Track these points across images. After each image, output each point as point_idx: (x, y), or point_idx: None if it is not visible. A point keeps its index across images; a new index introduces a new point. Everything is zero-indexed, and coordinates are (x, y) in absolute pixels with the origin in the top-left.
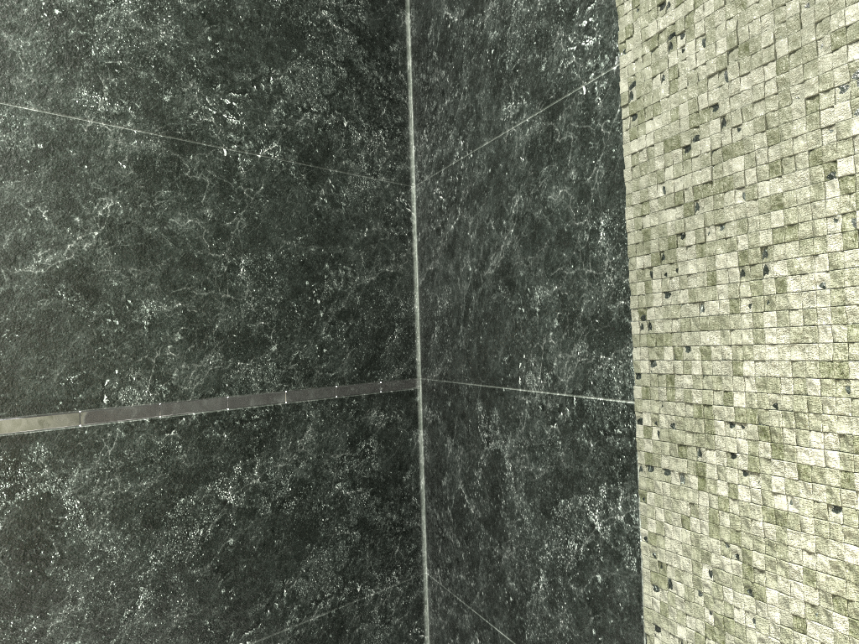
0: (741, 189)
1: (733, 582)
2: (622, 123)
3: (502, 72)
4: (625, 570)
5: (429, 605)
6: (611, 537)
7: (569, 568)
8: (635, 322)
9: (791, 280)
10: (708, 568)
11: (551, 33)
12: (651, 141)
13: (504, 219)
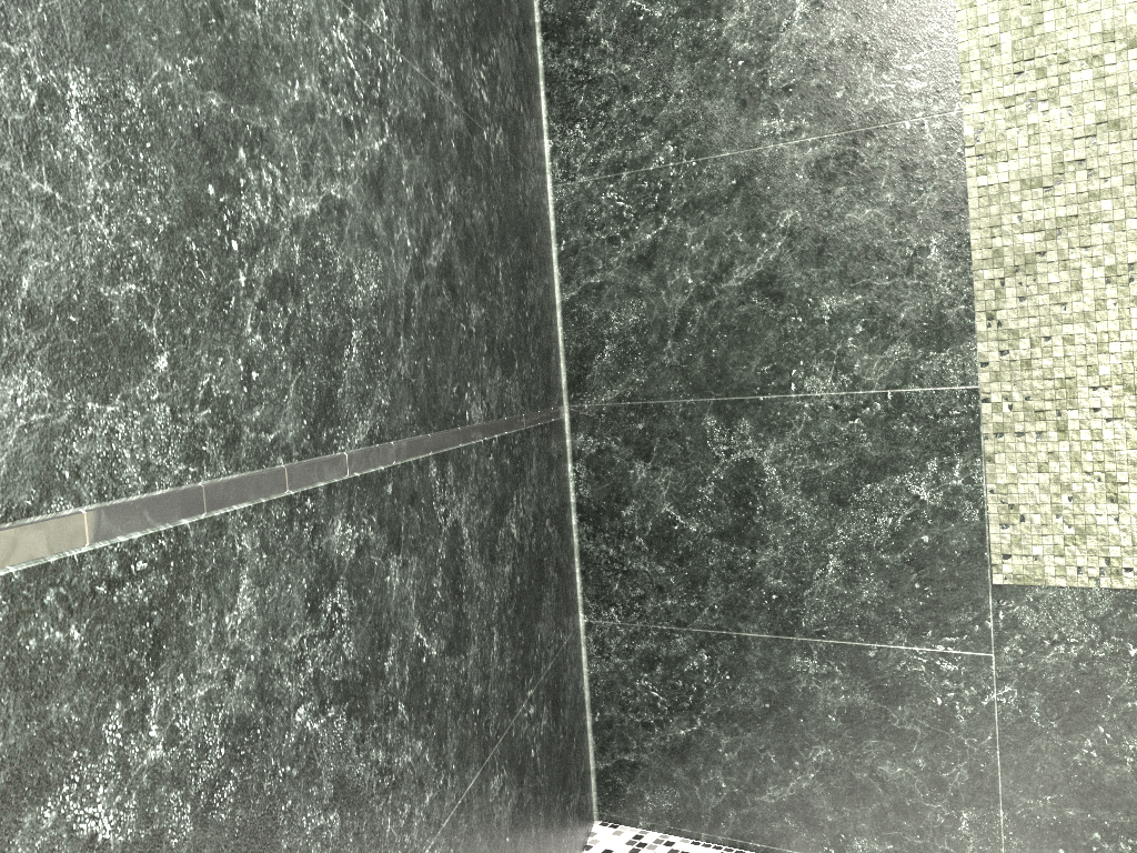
0: (1108, 222)
1: (1095, 498)
2: (963, 160)
3: (760, 87)
4: (963, 523)
5: (588, 653)
6: (944, 501)
7: (878, 541)
8: (982, 322)
9: None
10: (1067, 496)
11: (853, 65)
12: (1005, 179)
13: (764, 232)
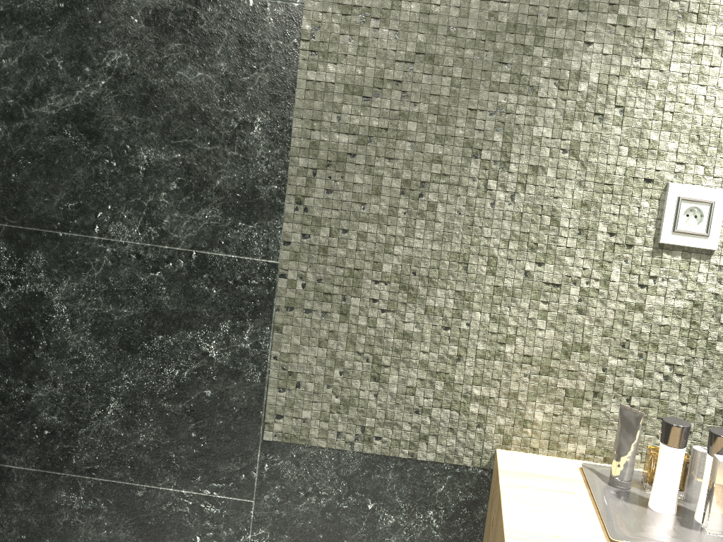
0: (411, 142)
1: (362, 375)
2: (298, 51)
3: None
4: (245, 382)
5: None
6: (231, 360)
7: (162, 390)
8: (291, 204)
9: (440, 205)
10: (339, 370)
11: None
12: (332, 79)
13: (88, 66)
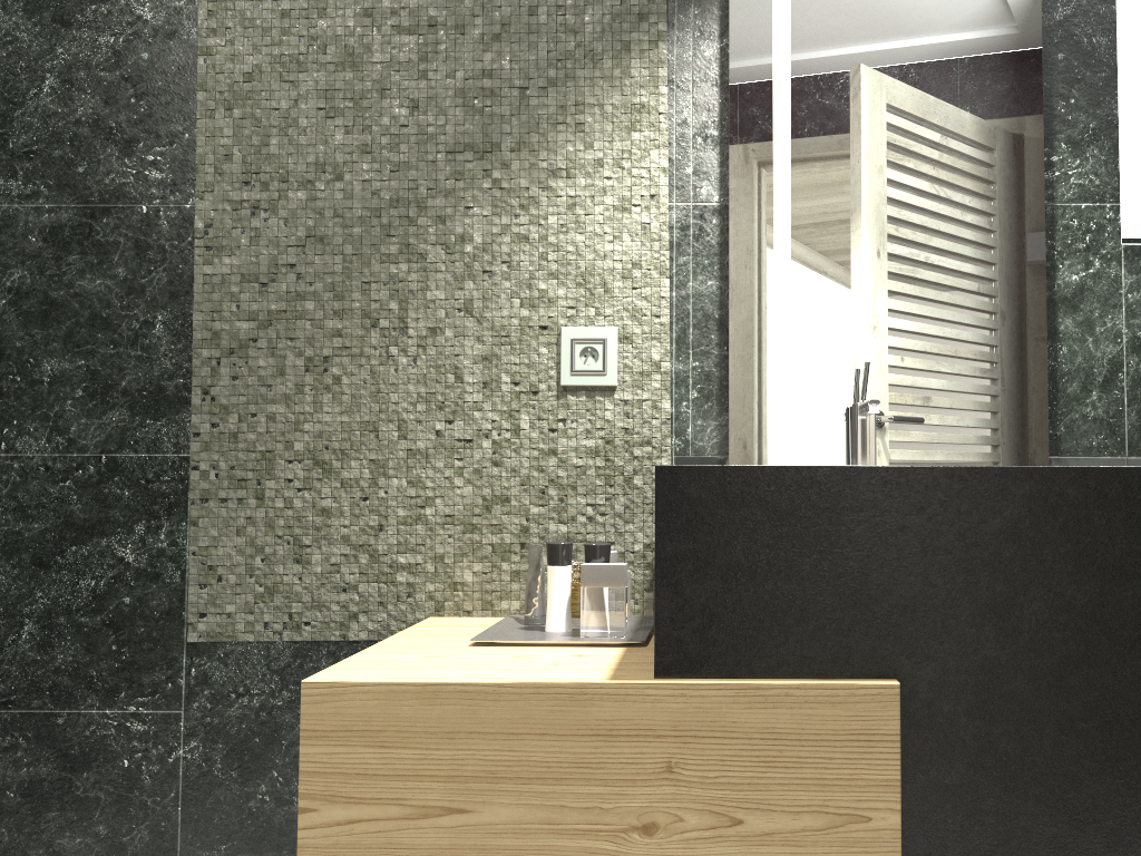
0: (311, 320)
1: (284, 559)
2: (193, 249)
3: None
4: (165, 584)
5: None
6: (149, 563)
7: (79, 604)
8: (197, 396)
9: (345, 377)
10: (261, 557)
11: (98, 145)
12: (228, 271)
13: None
